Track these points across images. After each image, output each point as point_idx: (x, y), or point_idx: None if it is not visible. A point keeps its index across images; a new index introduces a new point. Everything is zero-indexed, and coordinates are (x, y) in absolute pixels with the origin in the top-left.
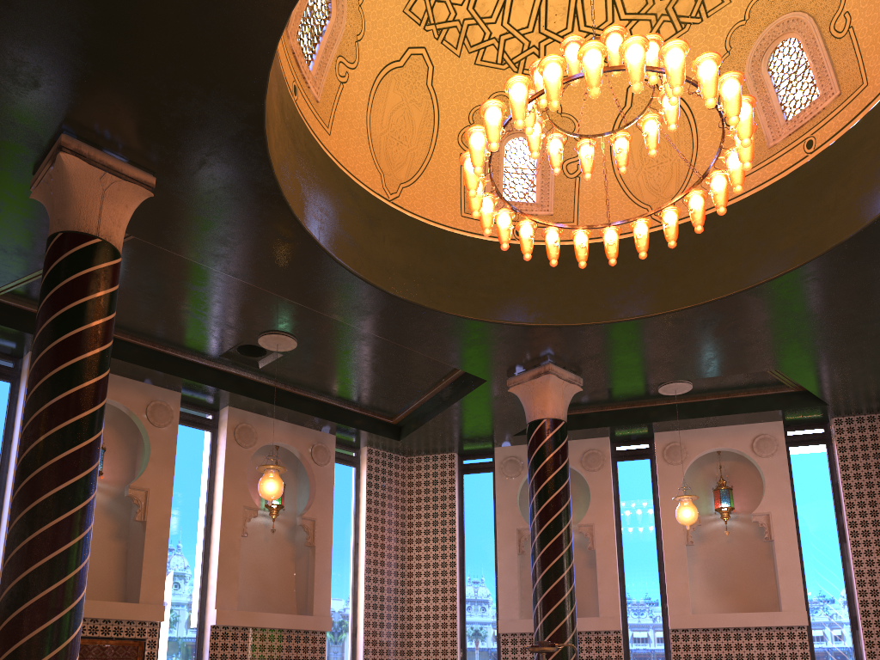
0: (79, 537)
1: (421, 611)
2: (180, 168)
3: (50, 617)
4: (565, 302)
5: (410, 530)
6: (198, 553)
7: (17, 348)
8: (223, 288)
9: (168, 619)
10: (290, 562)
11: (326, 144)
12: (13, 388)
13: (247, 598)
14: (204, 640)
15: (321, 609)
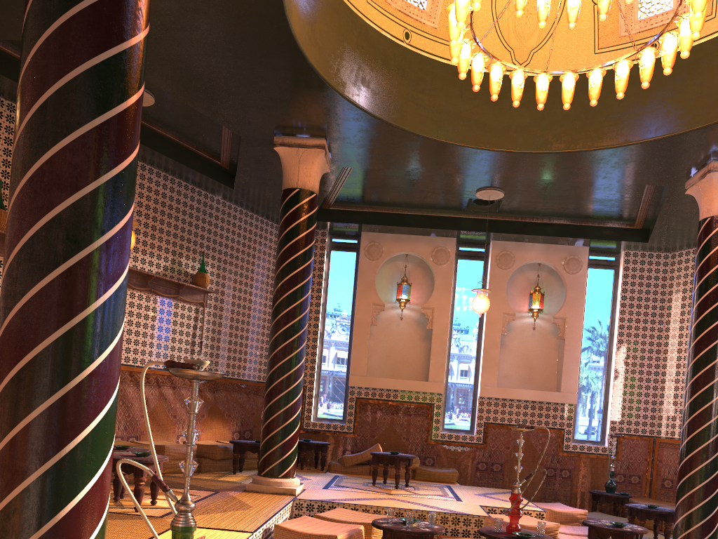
0: (292, 354)
1: (671, 391)
2: (331, 131)
3: (278, 394)
4: (691, 106)
5: (667, 320)
6: (472, 347)
7: (355, 231)
8: (426, 173)
9: (452, 391)
10: (554, 351)
11: (448, 56)
12: (357, 255)
13: (515, 378)
14: (476, 406)
15: (568, 387)
